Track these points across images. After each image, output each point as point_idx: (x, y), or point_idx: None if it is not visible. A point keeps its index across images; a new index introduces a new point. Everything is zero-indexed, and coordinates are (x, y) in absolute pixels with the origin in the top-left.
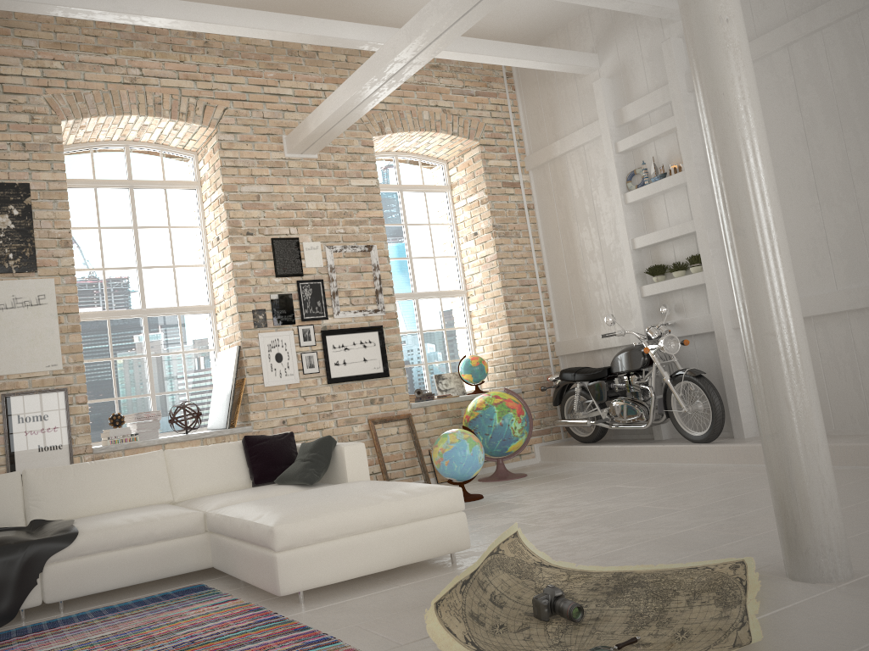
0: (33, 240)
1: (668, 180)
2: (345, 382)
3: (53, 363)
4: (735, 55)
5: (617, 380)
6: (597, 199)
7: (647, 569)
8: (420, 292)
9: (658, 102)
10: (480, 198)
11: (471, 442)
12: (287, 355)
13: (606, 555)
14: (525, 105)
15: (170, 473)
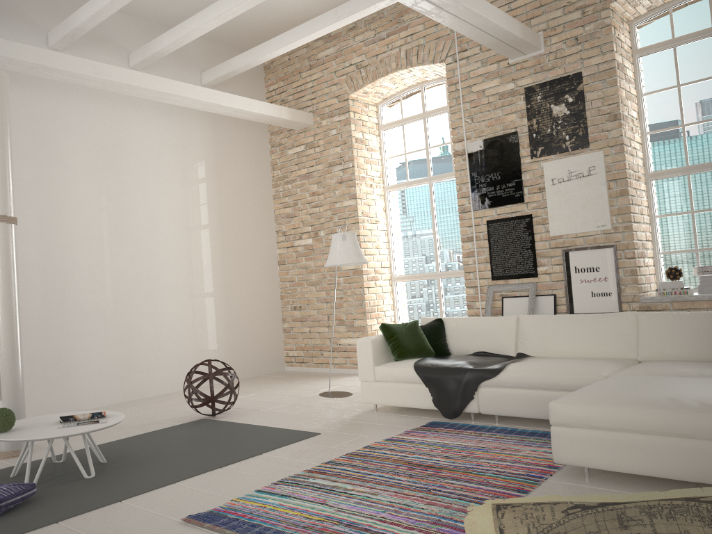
0: (584, 120)
1: None
2: None
3: (602, 224)
4: None
5: None
6: None
7: None
8: None
9: None
10: None
11: None
12: None
13: None
14: None
15: (638, 334)
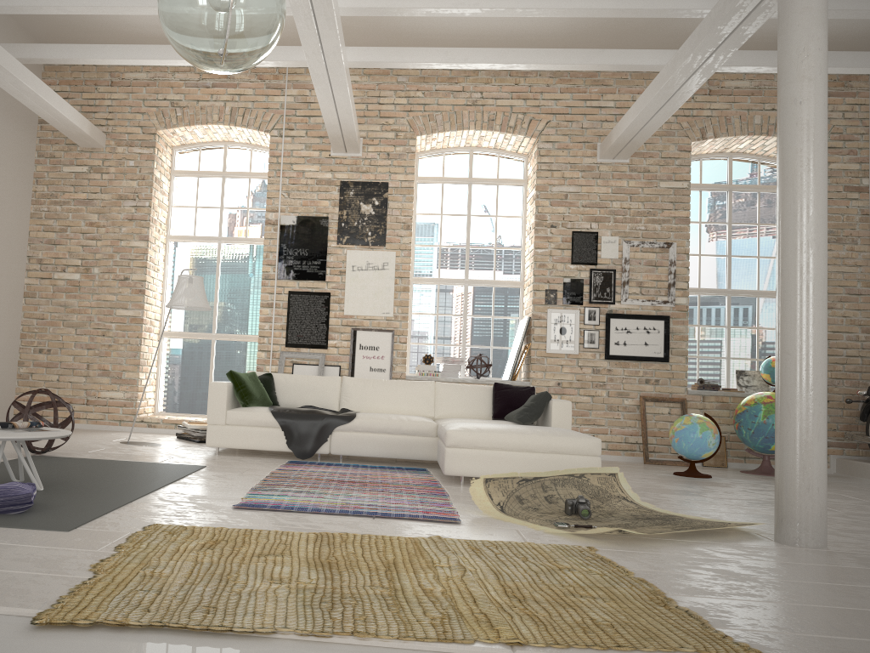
0: (385, 223)
1: None
2: (623, 360)
3: (387, 311)
4: (801, 131)
5: None
6: None
7: (695, 518)
8: (735, 289)
9: None
10: None
11: (703, 426)
12: (570, 330)
13: (693, 511)
14: None
15: (436, 398)
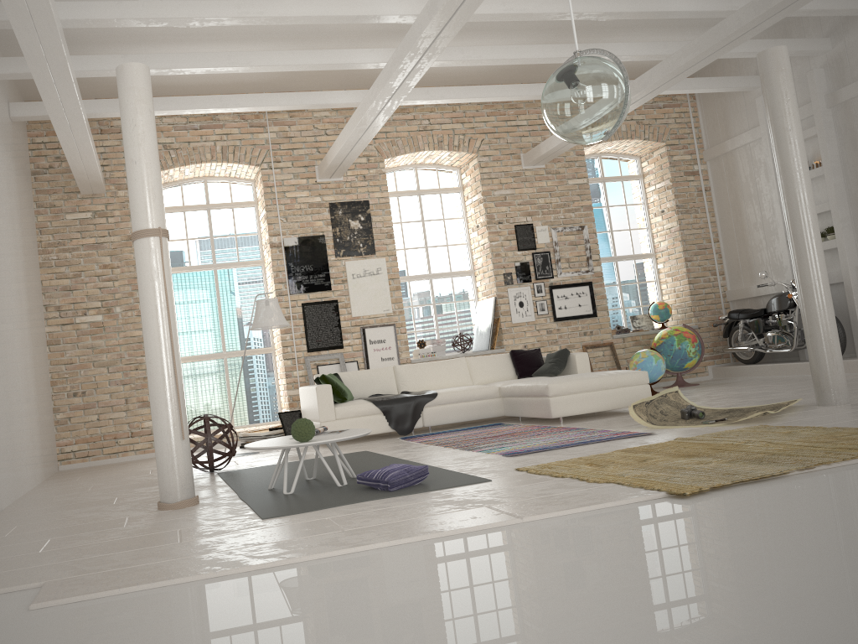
0: (372, 235)
1: (811, 173)
2: (566, 320)
3: (387, 309)
4: (793, 147)
5: (770, 317)
6: (759, 184)
7: (747, 407)
8: (619, 255)
9: (805, 115)
10: (666, 185)
11: (656, 357)
12: (526, 303)
13: (729, 405)
14: (703, 111)
15: (470, 370)
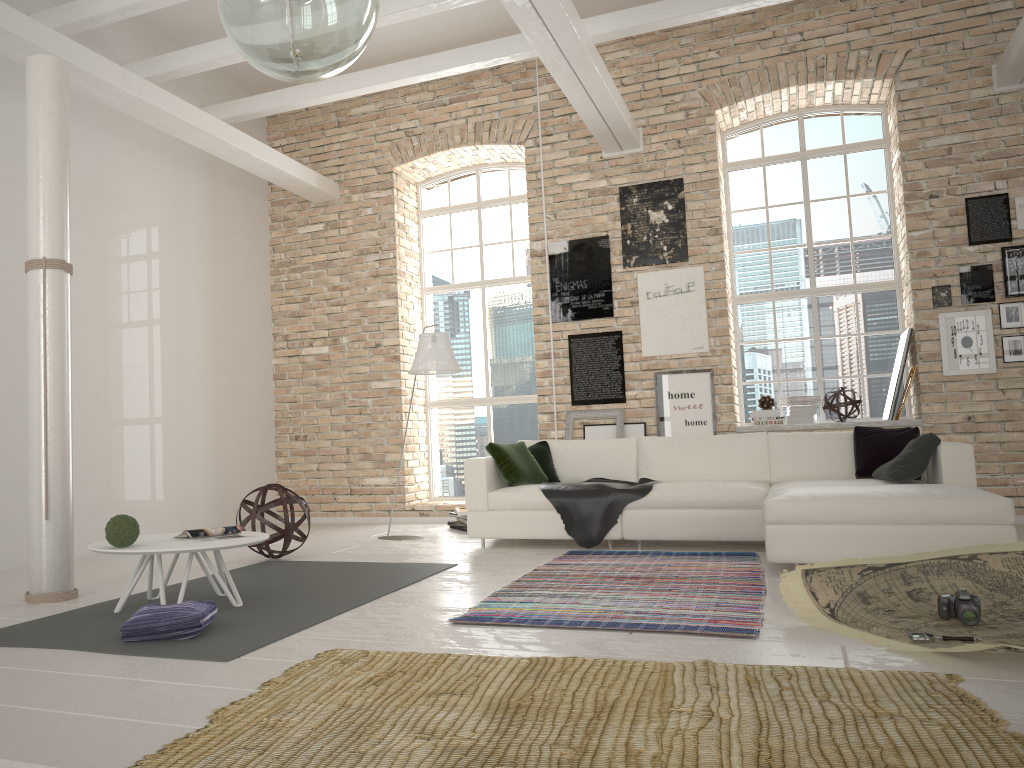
0: (684, 231)
1: None
2: None
3: (700, 345)
4: None
5: None
6: None
7: None
8: None
9: None
10: None
11: None
12: (979, 339)
13: None
14: None
15: (770, 455)
